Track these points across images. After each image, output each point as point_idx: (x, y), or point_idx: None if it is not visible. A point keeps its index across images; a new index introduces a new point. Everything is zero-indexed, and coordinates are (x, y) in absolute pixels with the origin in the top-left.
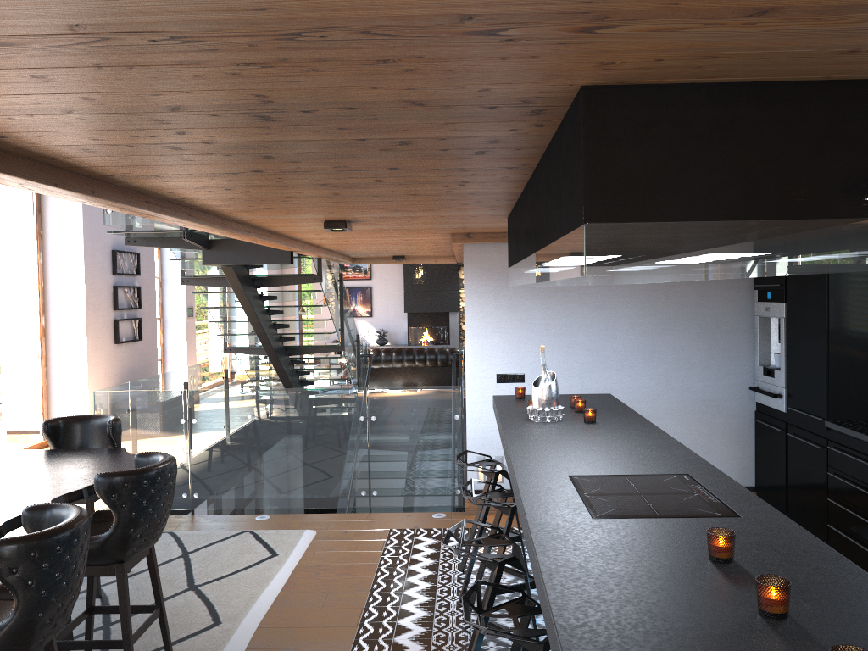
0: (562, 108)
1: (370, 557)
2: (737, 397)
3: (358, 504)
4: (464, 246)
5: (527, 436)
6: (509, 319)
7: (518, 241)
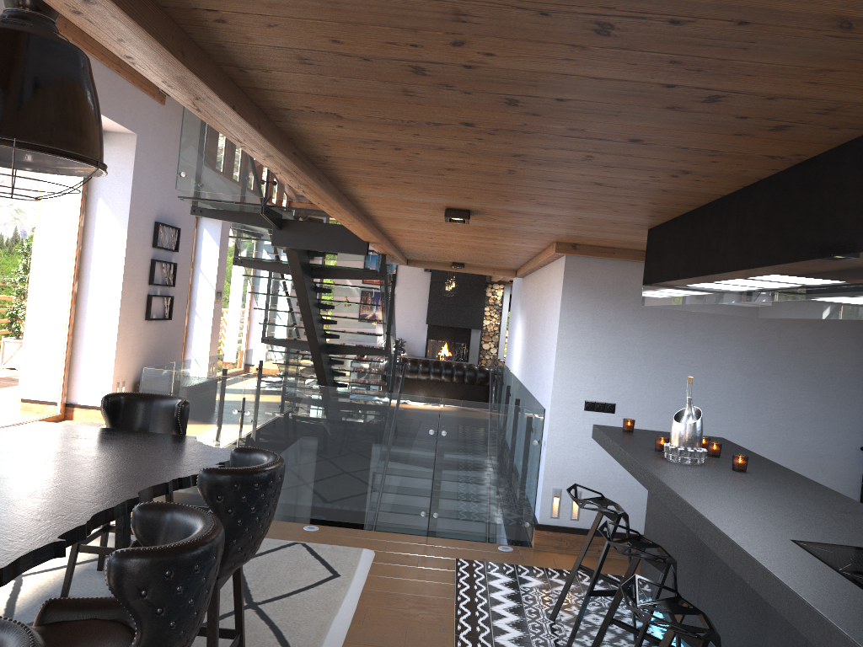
0: None
1: (443, 590)
2: (844, 457)
3: (416, 526)
4: (566, 257)
5: (685, 480)
6: (606, 343)
7: (696, 253)
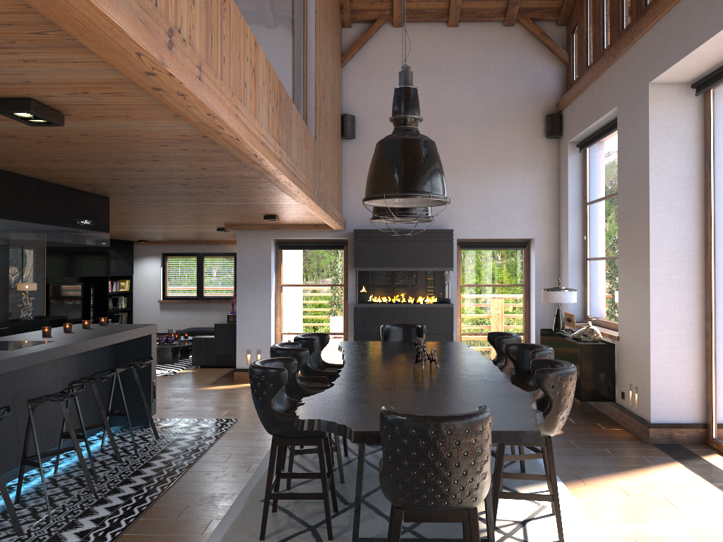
0: (100, 194)
1: None
2: None
3: None
4: None
5: None
6: None
7: None
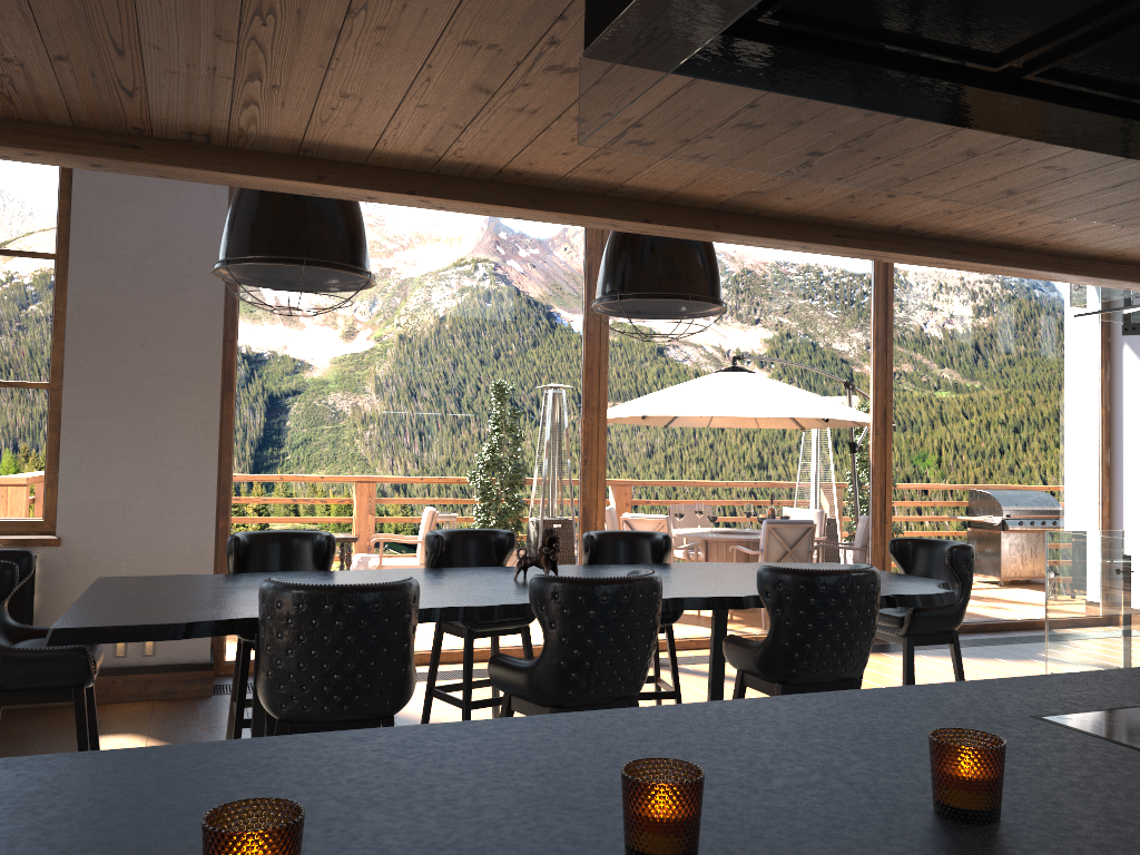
0: None
1: None
2: None
3: None
4: None
5: None
6: None
7: None
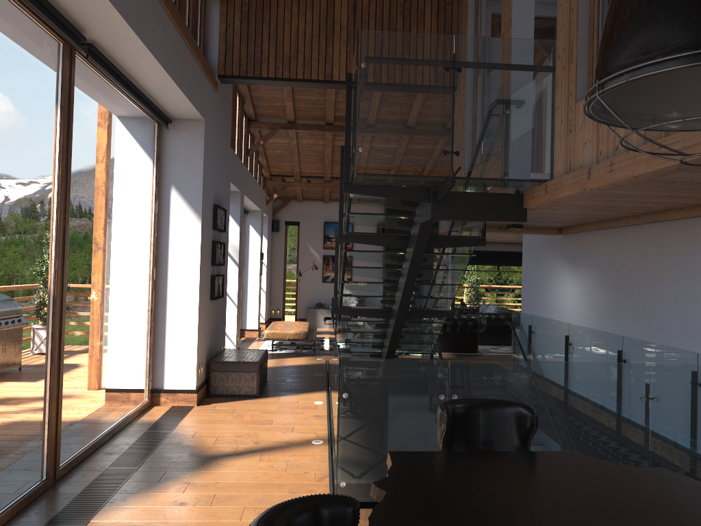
0: None
1: None
2: None
3: None
4: None
5: None
6: None
7: None
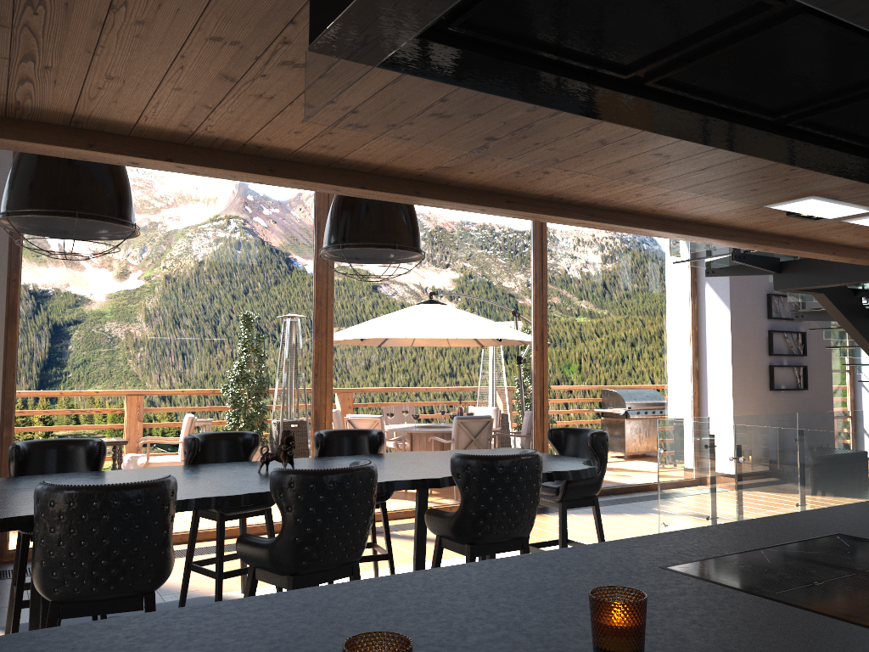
0: None
1: None
2: None
3: None
4: None
5: None
6: None
7: None
